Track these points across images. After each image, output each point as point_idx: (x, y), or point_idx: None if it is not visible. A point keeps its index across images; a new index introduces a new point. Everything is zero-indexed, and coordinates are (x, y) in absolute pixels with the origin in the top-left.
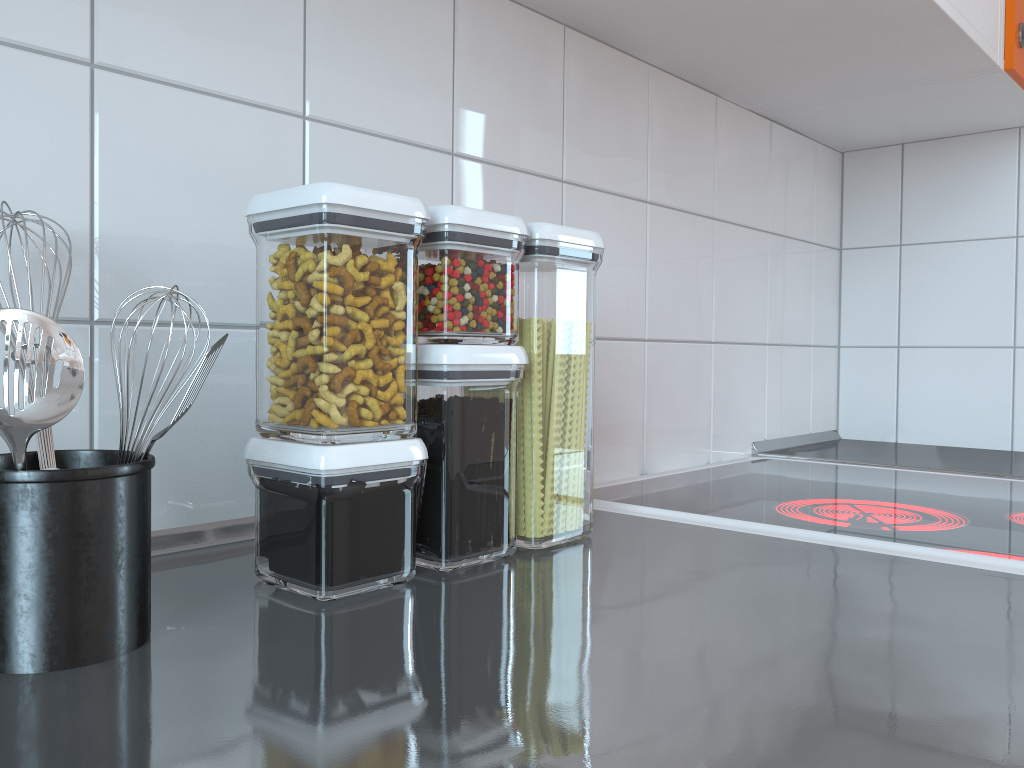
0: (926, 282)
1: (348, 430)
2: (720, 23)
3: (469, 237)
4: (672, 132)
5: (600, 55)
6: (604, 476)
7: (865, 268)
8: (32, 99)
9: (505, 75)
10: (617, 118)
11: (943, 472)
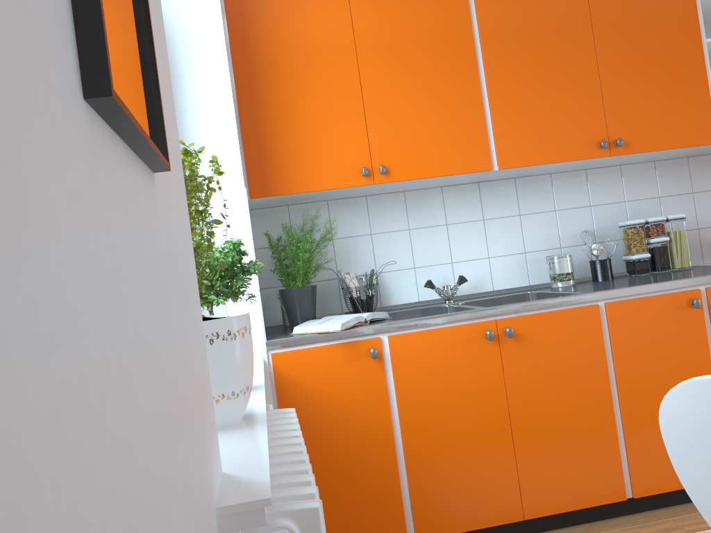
0: None
1: (636, 253)
2: None
3: (653, 222)
4: None
5: (700, 159)
6: None
7: None
8: (583, 214)
9: (670, 176)
10: (709, 171)
11: None
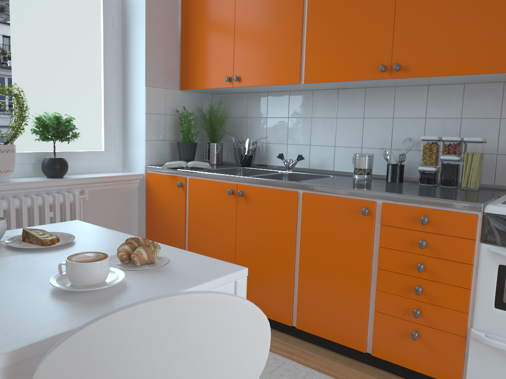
0: None
1: (422, 165)
2: None
3: (445, 141)
4: None
5: None
6: None
7: None
8: (417, 124)
9: None
10: None
11: None
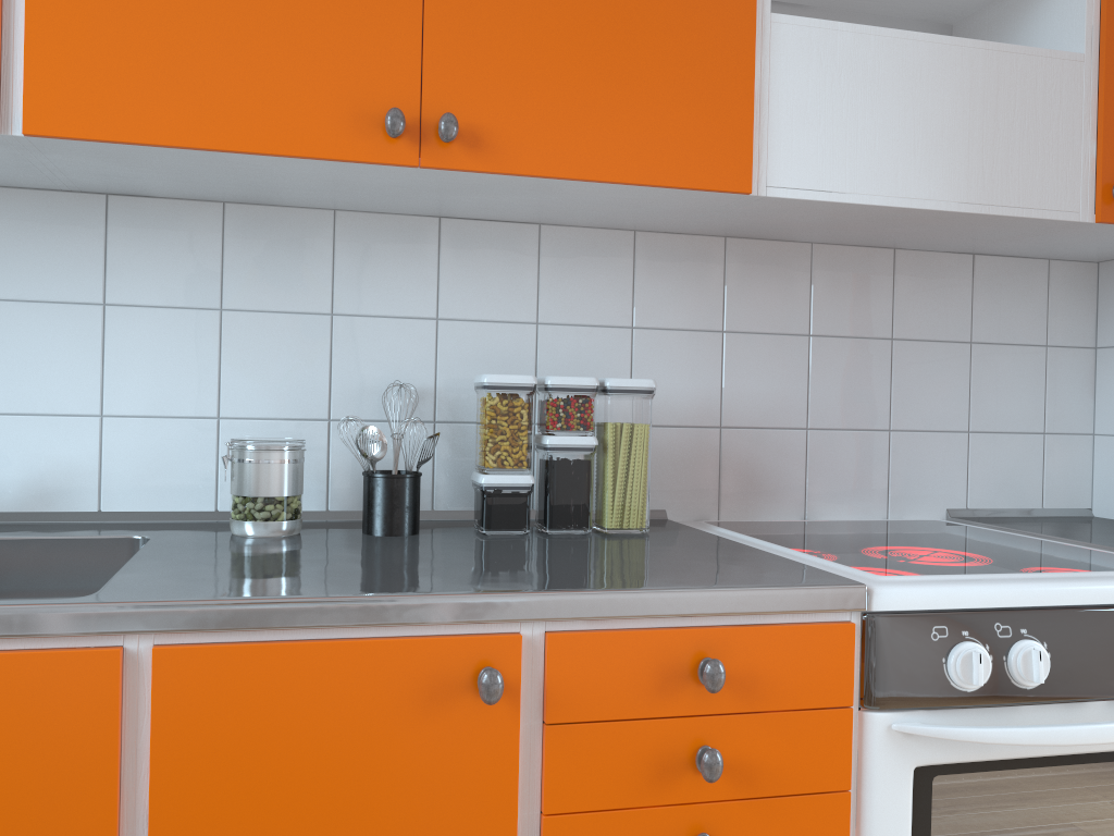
0: None
1: (494, 469)
2: (817, 228)
3: (559, 389)
4: (838, 284)
5: (759, 248)
6: (762, 517)
7: (1112, 365)
8: (413, 337)
9: (673, 277)
10: (776, 284)
11: (1051, 538)
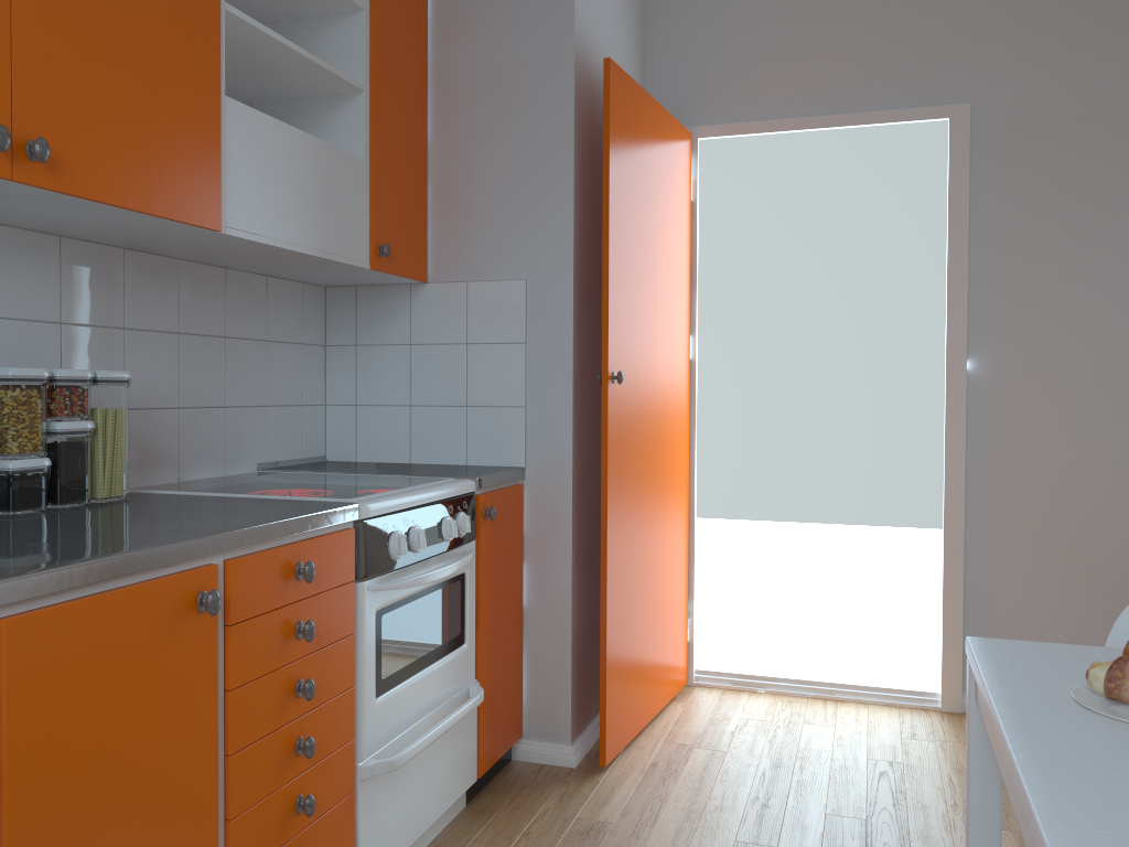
0: (369, 367)
1: (20, 454)
2: (208, 252)
3: (68, 380)
4: (195, 293)
5: (147, 260)
6: (154, 481)
7: (338, 358)
8: None
9: (90, 280)
10: (158, 291)
11: (347, 474)
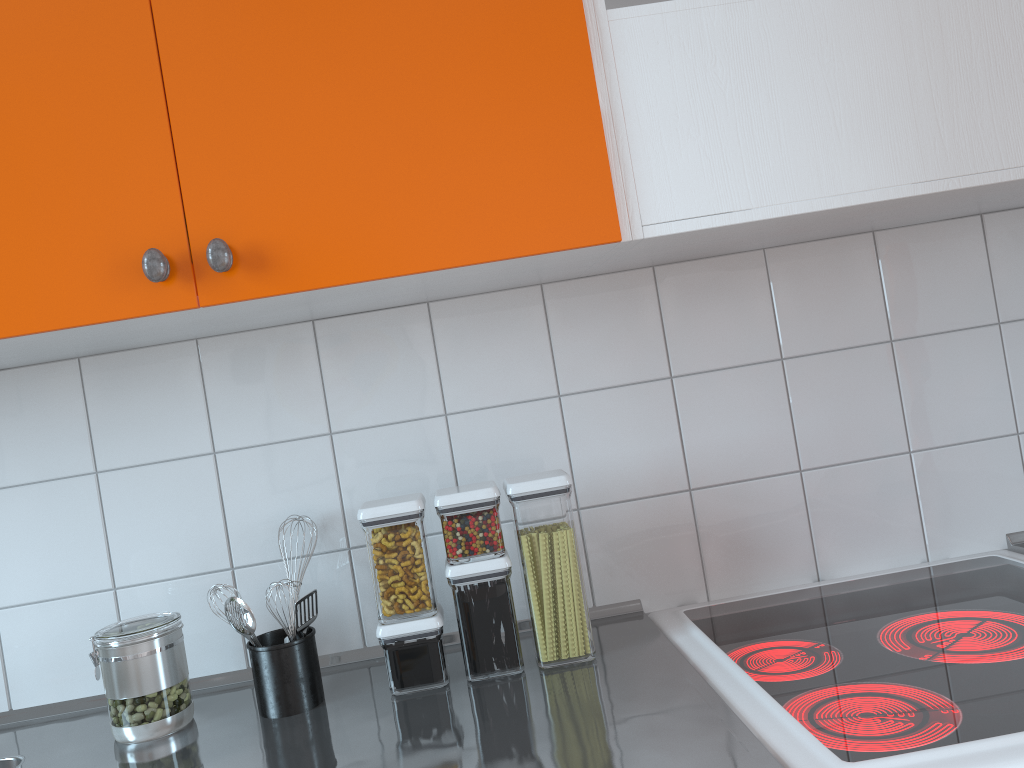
0: None
1: (390, 617)
2: (752, 240)
3: (451, 510)
4: (807, 290)
5: (697, 270)
6: (763, 586)
7: None
8: (308, 459)
9: (597, 327)
10: (728, 308)
11: None
